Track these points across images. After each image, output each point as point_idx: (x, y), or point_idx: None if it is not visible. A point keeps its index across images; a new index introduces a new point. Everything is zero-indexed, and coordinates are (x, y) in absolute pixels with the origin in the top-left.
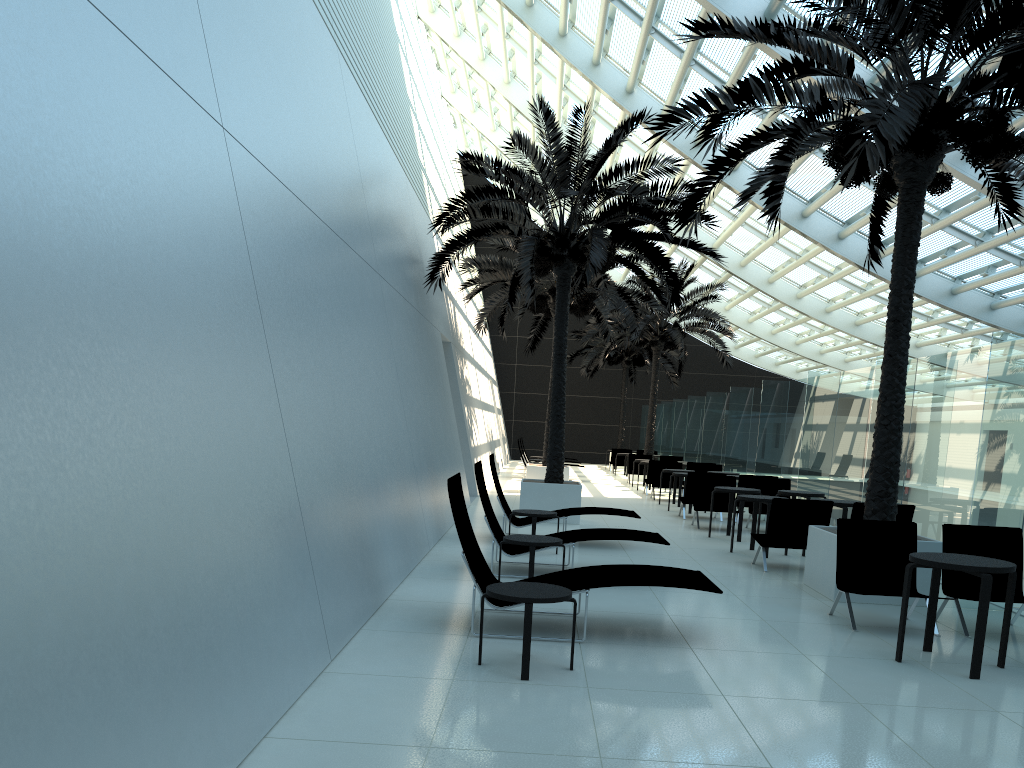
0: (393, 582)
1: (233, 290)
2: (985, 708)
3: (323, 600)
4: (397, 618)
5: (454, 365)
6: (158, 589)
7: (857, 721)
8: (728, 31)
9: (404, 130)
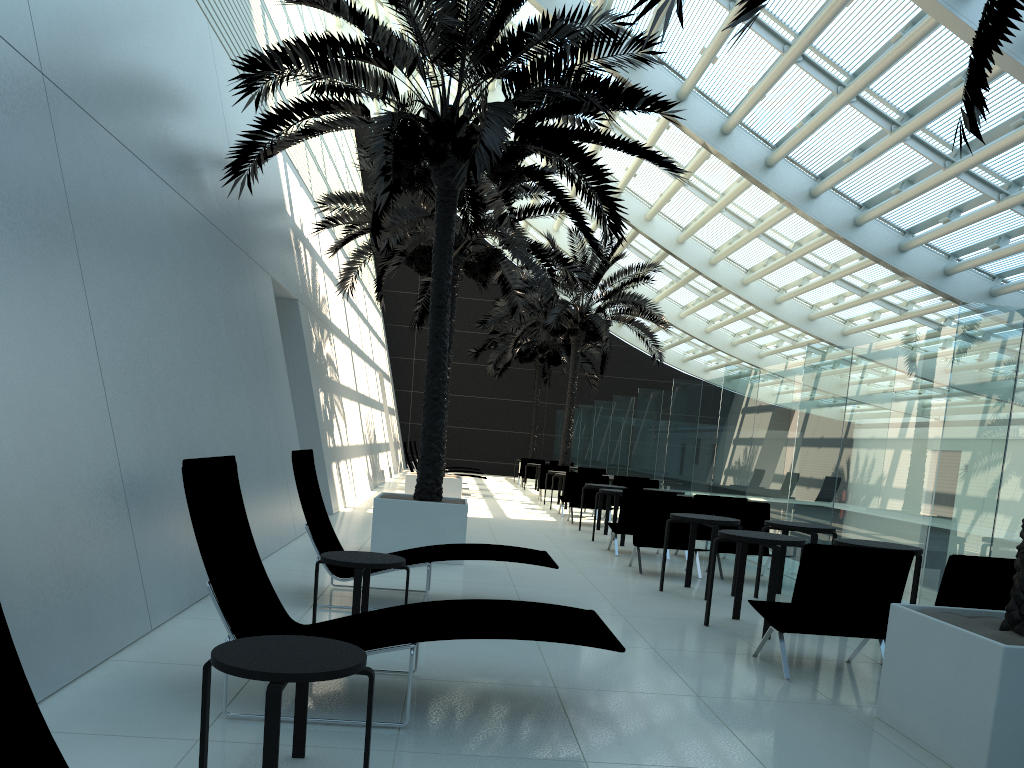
0: None
1: None
2: None
3: None
4: None
5: (302, 332)
6: None
7: None
8: None
9: None
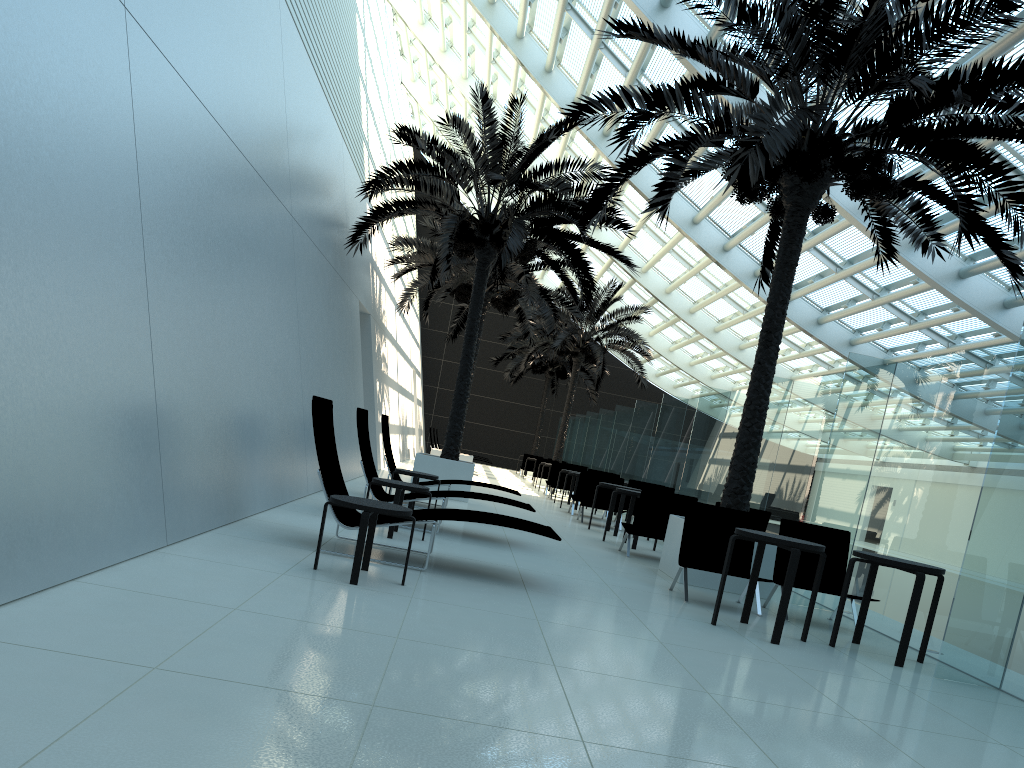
0: (257, 505)
1: (110, 160)
2: (772, 661)
3: (167, 486)
4: (250, 530)
5: (371, 337)
6: None
7: (651, 651)
8: (646, 35)
9: (348, 96)
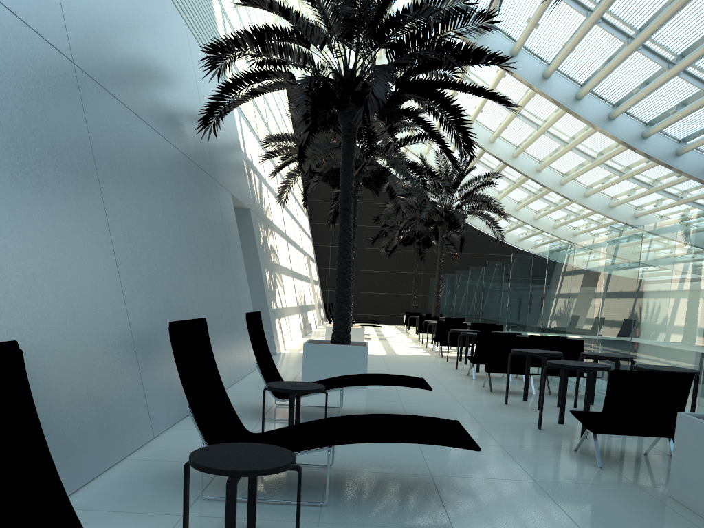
0: None
1: None
2: None
3: None
4: None
5: (253, 231)
6: None
7: None
8: None
9: None
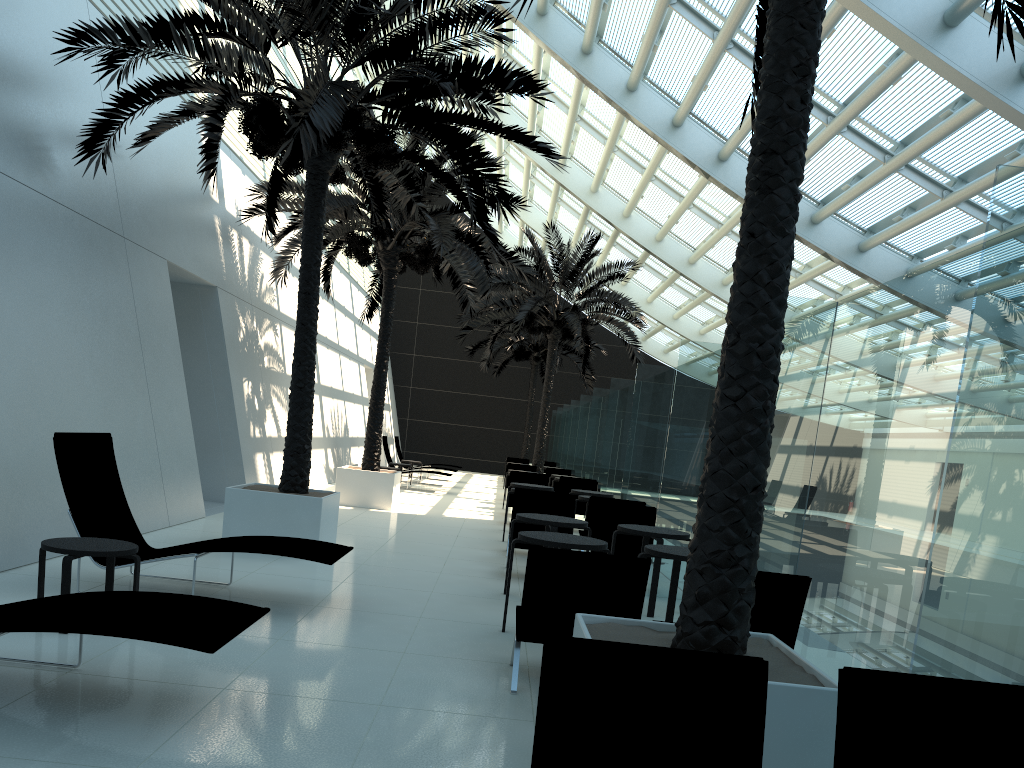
0: None
1: None
2: None
3: None
4: None
5: (221, 319)
6: None
7: None
8: None
9: None
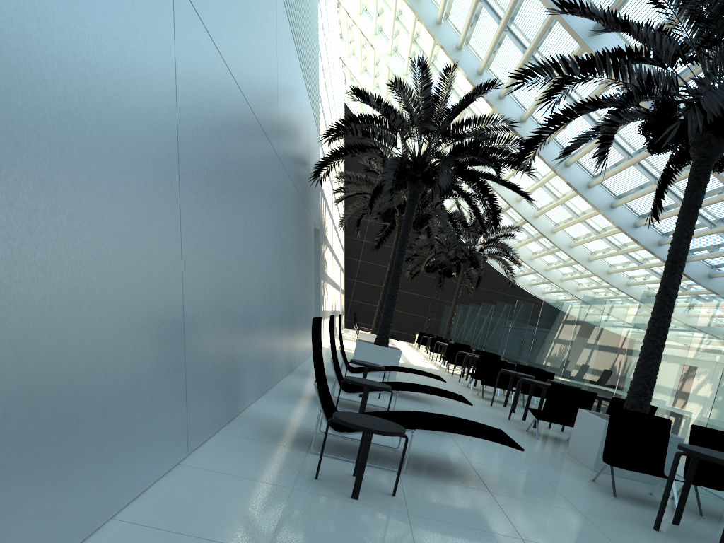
0: (250, 398)
1: (156, 108)
2: None
3: (190, 401)
4: (250, 427)
5: (319, 247)
6: (18, 356)
7: None
8: (587, 11)
9: (312, 65)
